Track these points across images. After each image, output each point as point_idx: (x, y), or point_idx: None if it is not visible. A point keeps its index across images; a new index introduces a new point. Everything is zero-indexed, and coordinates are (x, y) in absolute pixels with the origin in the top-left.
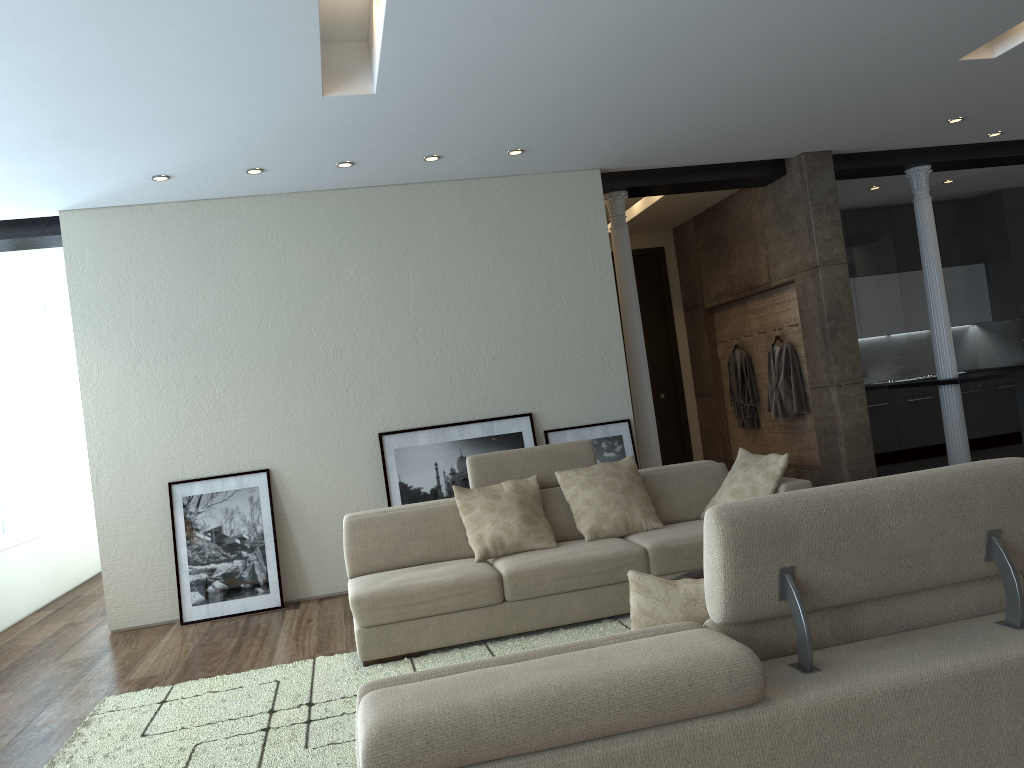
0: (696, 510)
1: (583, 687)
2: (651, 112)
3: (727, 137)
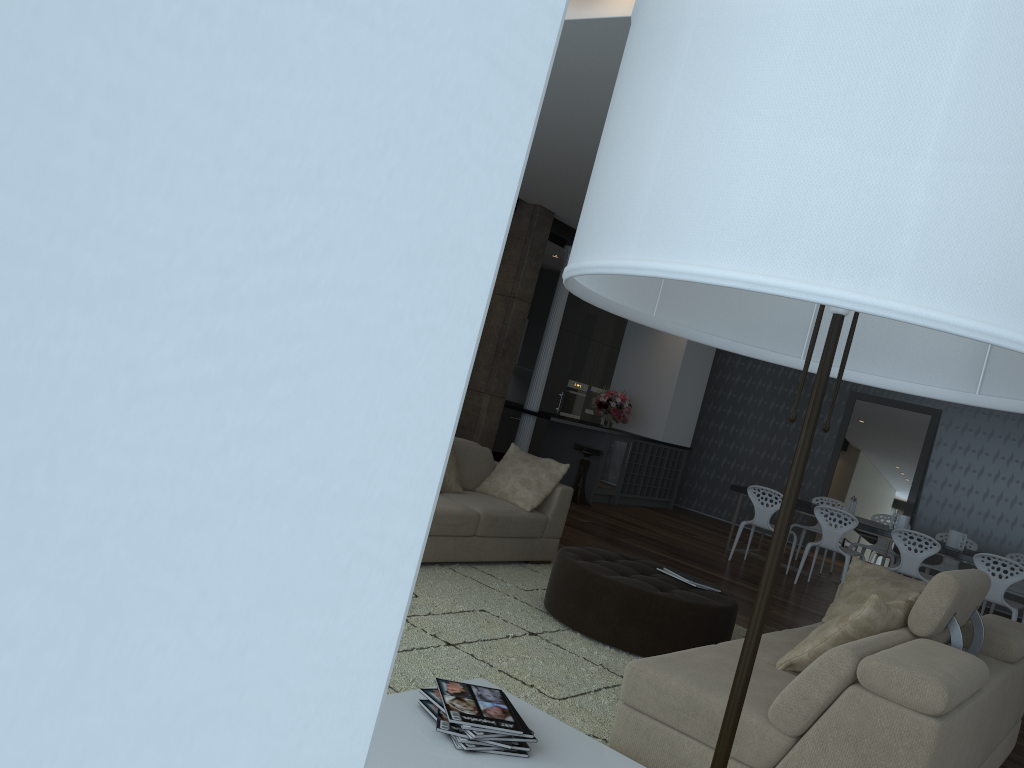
0: (474, 483)
1: (969, 671)
2: (539, 144)
3: (532, 176)
